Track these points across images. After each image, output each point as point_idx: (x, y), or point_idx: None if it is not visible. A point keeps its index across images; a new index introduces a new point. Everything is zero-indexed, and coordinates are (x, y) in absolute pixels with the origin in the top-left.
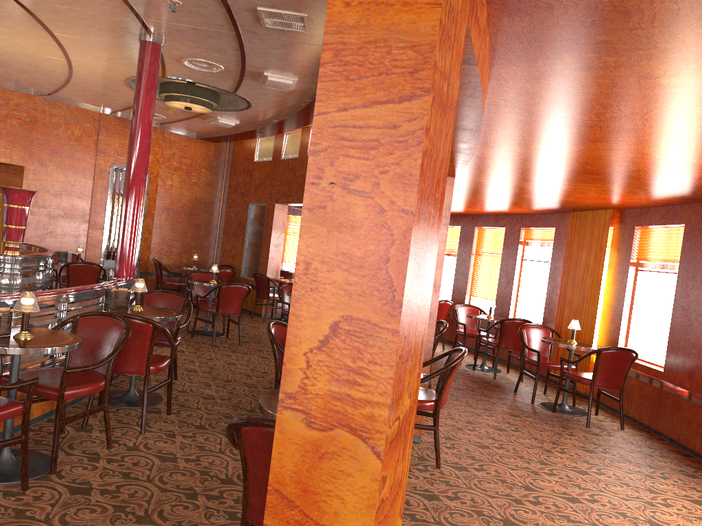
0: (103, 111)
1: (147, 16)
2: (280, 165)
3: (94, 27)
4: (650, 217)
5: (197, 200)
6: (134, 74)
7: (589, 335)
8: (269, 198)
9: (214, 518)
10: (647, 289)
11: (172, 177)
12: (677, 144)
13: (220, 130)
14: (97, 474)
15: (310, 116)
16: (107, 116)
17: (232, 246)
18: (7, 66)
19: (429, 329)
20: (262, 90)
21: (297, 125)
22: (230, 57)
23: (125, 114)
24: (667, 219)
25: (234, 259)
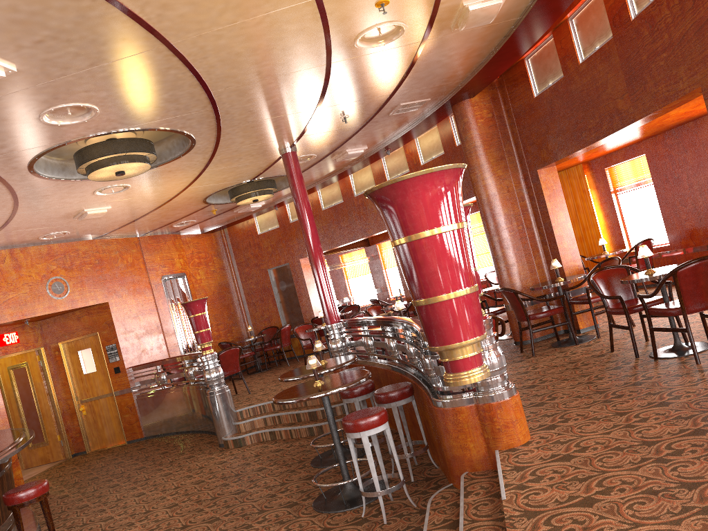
0: (140, 234)
1: (307, 133)
2: (291, 227)
3: (250, 154)
4: (615, 158)
5: (220, 284)
6: (225, 186)
7: (600, 249)
8: (290, 257)
9: (606, 364)
10: (630, 203)
11: (198, 272)
12: (691, 104)
13: (234, 217)
14: (517, 384)
15: (343, 175)
16: (143, 238)
17: (262, 311)
18: (107, 216)
19: (577, 259)
20: (324, 165)
21: (321, 187)
22: (333, 145)
23: (156, 231)
24: (629, 155)
25: (270, 320)
